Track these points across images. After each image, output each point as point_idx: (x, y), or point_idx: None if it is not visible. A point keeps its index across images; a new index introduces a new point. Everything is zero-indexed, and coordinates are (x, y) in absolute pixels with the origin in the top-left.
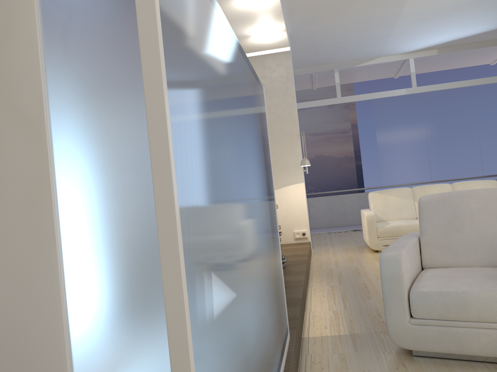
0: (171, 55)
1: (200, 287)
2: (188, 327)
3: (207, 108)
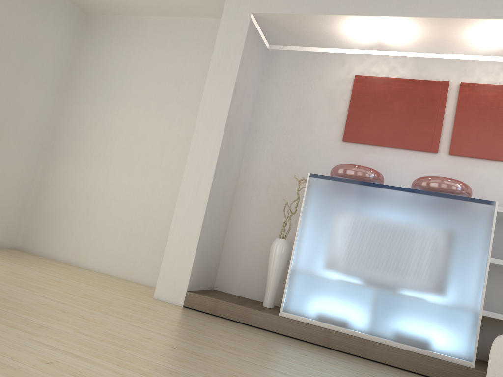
0: (308, 206)
1: (303, 251)
2: (292, 253)
3: (331, 215)
